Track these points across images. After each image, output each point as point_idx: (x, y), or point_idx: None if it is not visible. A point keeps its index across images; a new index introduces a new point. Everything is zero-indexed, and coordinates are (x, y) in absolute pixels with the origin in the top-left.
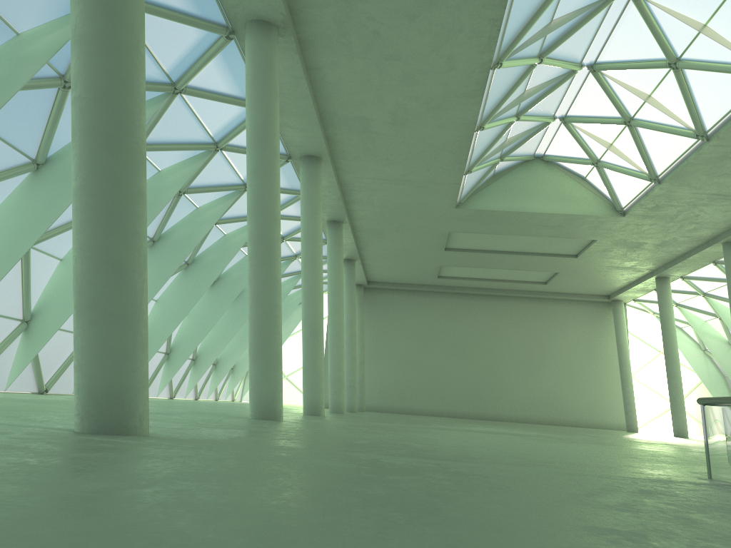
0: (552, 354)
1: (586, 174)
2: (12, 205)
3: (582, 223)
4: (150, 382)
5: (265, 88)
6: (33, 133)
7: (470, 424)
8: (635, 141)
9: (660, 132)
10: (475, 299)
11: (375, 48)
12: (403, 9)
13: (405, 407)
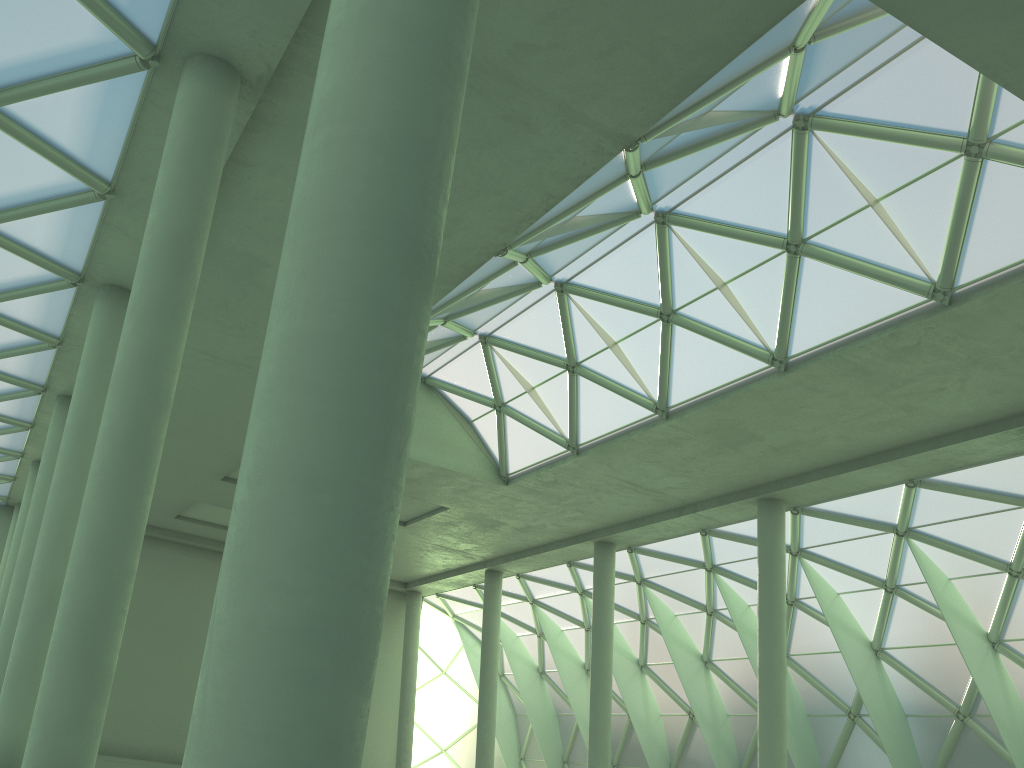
0: None
1: (476, 417)
2: None
3: (449, 483)
4: None
5: (205, 172)
6: None
7: None
8: (571, 393)
9: (609, 391)
10: (217, 560)
11: None
12: None
13: None
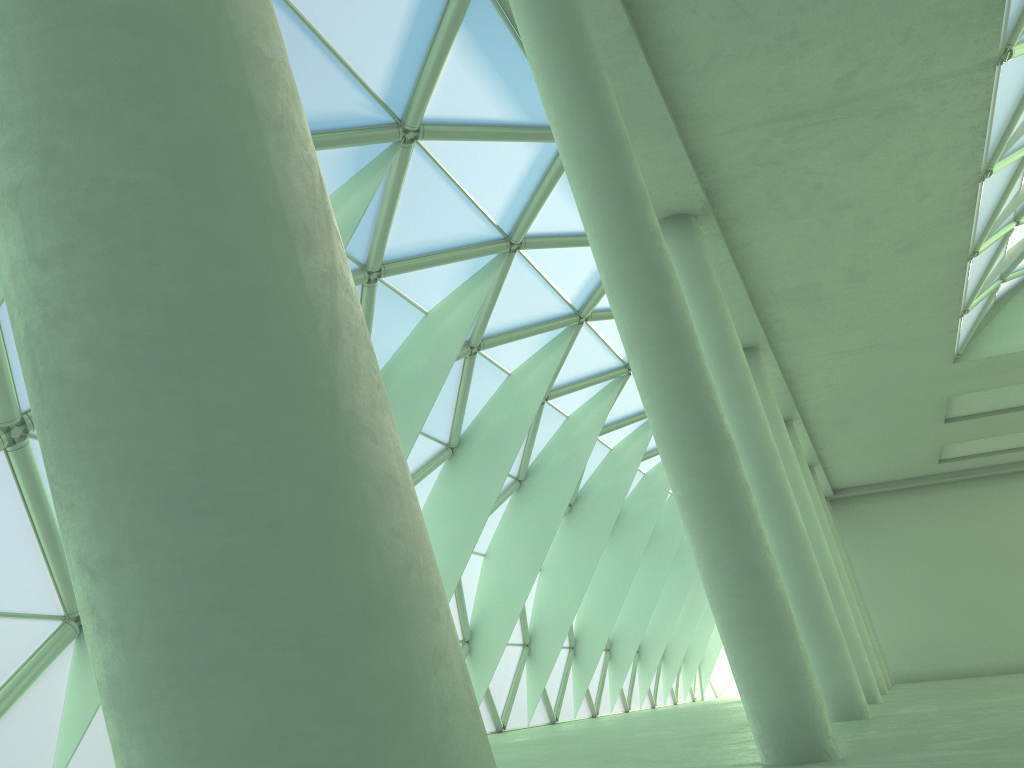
0: None
1: None
2: (437, 503)
3: None
4: (599, 694)
5: (707, 294)
6: (444, 415)
7: None
8: None
9: None
10: (1006, 481)
11: (818, 202)
12: (851, 150)
13: (950, 667)
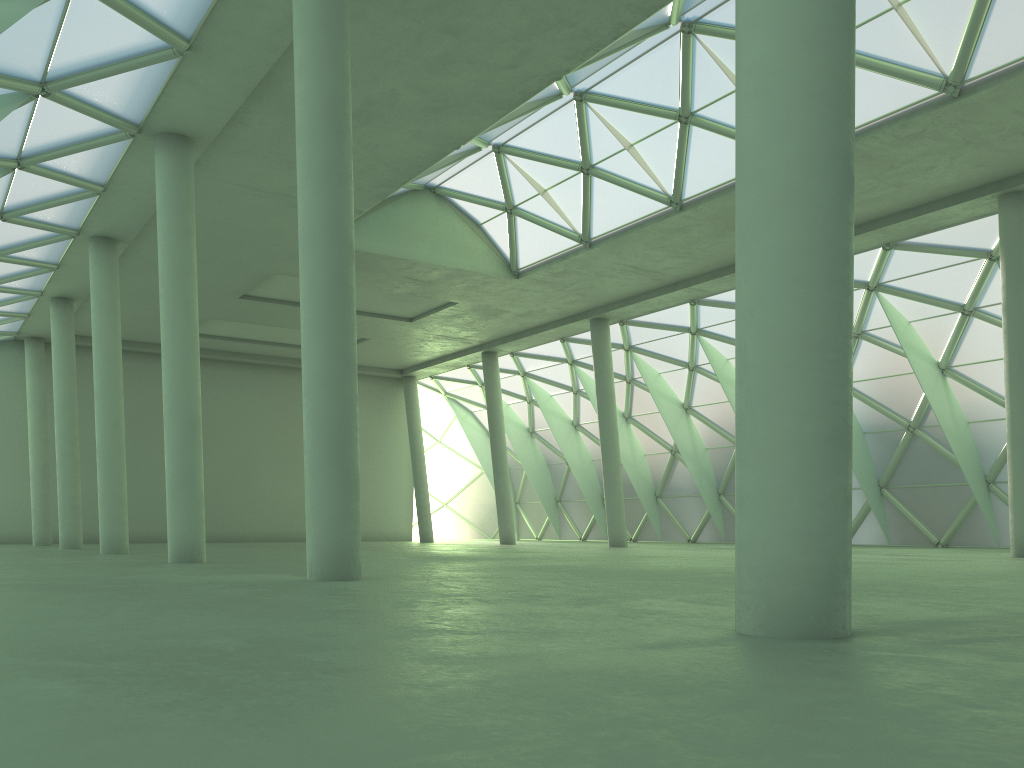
0: None
1: (485, 220)
2: None
3: (463, 282)
4: None
5: (341, 37)
6: None
7: None
8: (585, 194)
9: (623, 189)
10: (225, 368)
11: (443, 12)
12: None
13: None
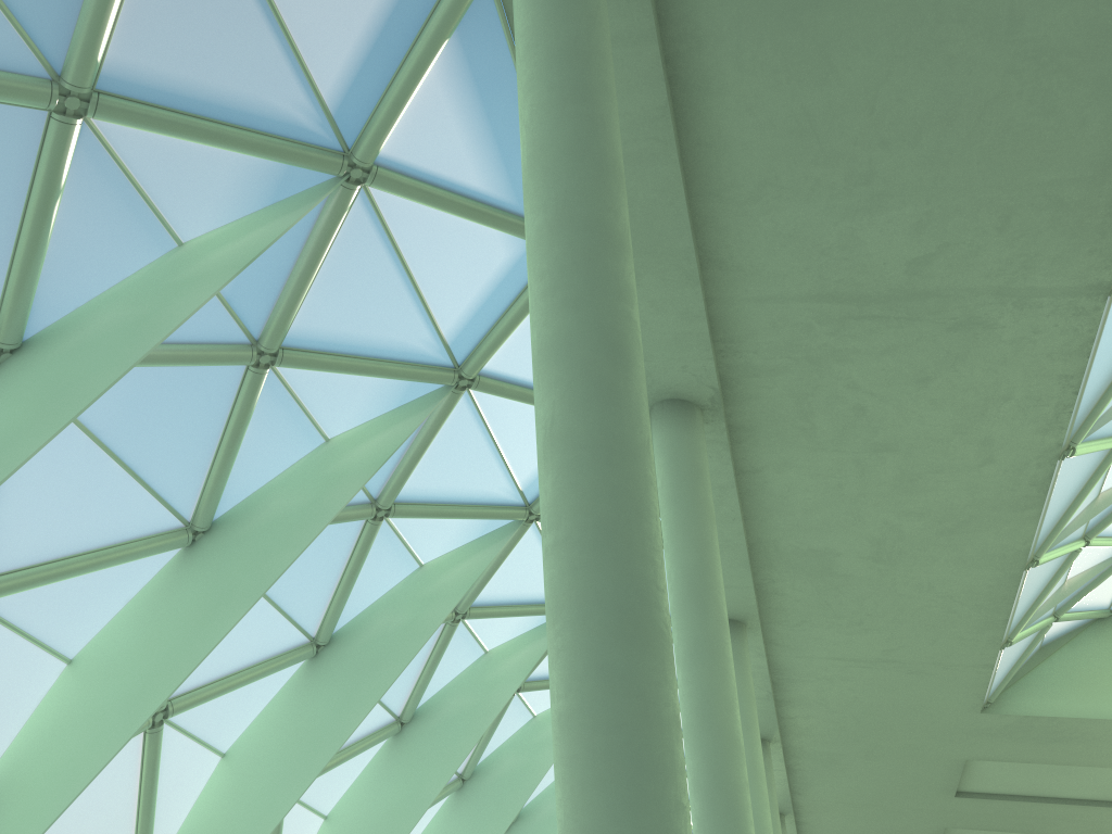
0: None
1: None
2: (274, 718)
3: None
4: None
5: (694, 506)
6: (319, 594)
7: None
8: None
9: None
10: None
11: (856, 434)
12: (909, 369)
13: None
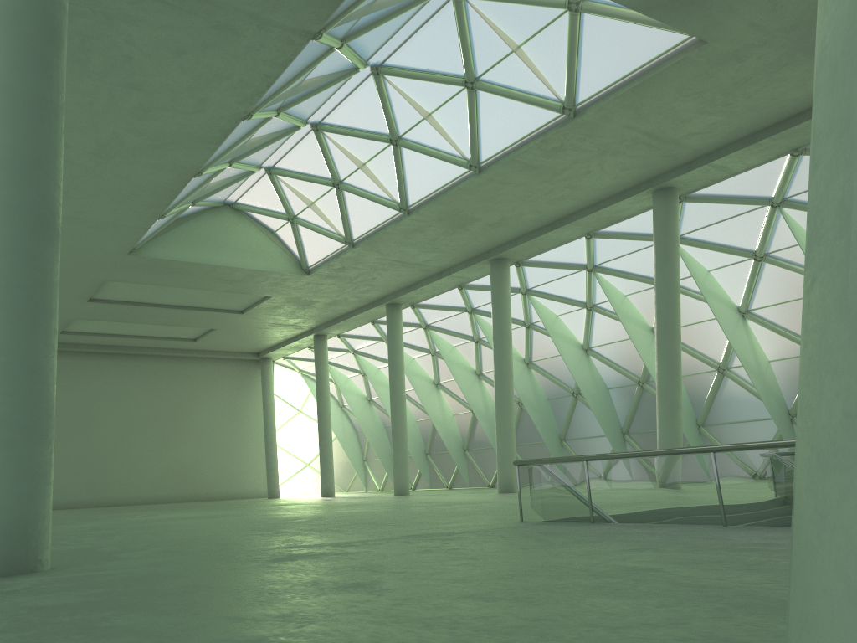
0: (191, 420)
1: (277, 228)
2: None
3: (265, 279)
4: None
5: None
6: None
7: (128, 512)
8: (340, 204)
9: (366, 199)
10: (104, 359)
11: (118, 73)
12: (175, 43)
13: None
